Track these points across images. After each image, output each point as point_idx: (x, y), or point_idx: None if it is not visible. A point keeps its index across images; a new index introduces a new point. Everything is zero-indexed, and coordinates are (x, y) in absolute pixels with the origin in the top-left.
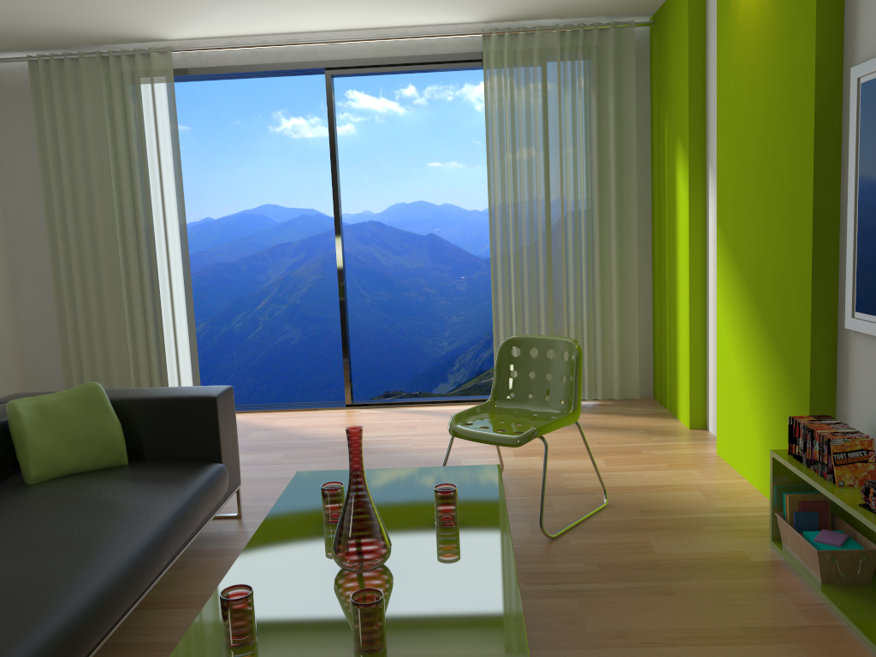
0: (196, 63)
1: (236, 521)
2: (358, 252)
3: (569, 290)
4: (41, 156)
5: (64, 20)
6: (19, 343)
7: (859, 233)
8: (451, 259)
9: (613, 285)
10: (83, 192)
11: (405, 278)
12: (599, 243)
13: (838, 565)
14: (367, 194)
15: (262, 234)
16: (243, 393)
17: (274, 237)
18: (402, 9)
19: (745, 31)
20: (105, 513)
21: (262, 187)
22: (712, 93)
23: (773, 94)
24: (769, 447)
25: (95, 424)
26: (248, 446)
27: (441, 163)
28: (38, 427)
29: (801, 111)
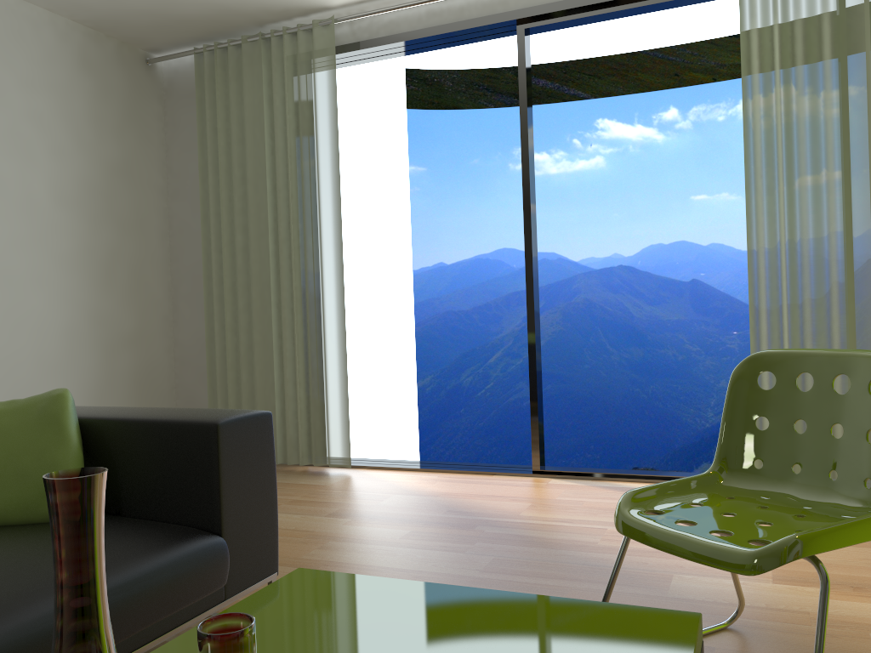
0: (365, 36)
1: None
2: (604, 302)
3: None
4: (202, 157)
5: None
6: (175, 370)
7: None
8: (719, 310)
9: None
10: (238, 196)
11: (660, 332)
12: None
13: None
14: (617, 235)
15: (497, 281)
16: (470, 456)
17: (510, 284)
18: None
19: None
20: None
21: (499, 230)
22: None
23: None
24: None
25: (36, 451)
26: (374, 513)
27: (709, 196)
28: None
29: None
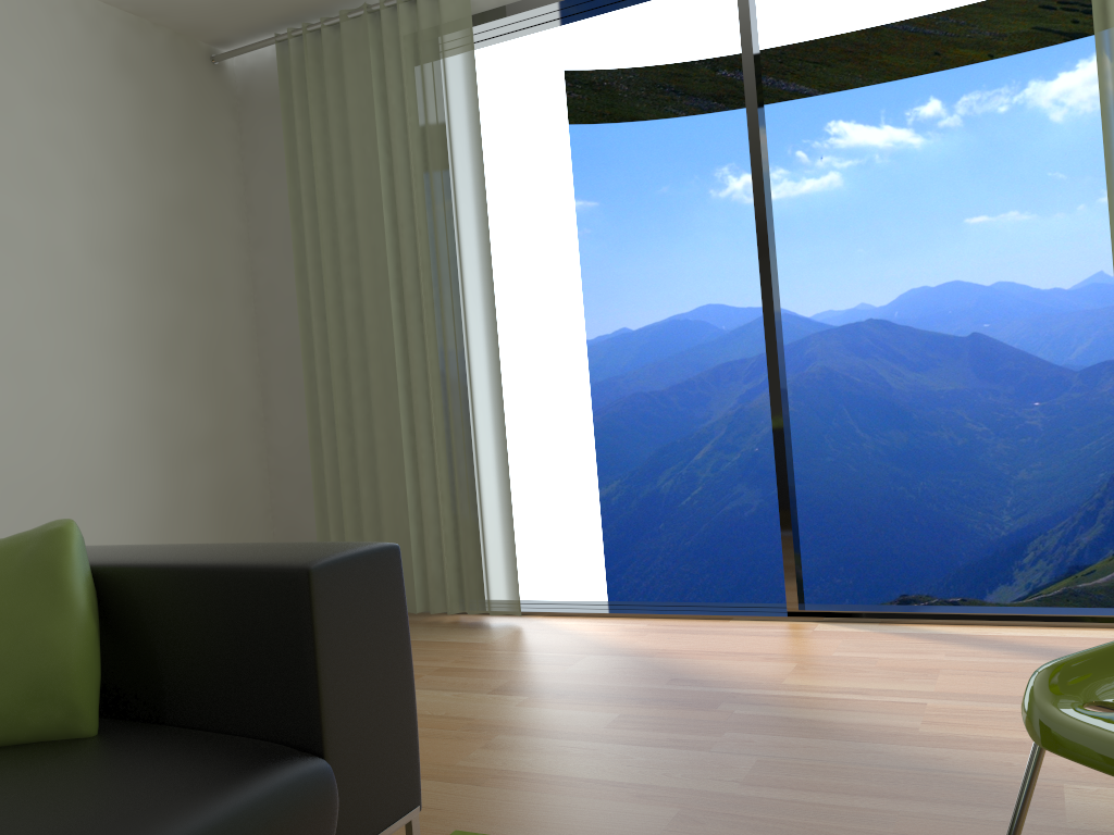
0: None
1: None
2: (849, 370)
3: None
4: (292, 187)
5: None
6: (270, 486)
7: None
8: (1013, 374)
9: None
10: (345, 237)
11: (930, 408)
12: None
13: None
14: (863, 278)
15: (701, 349)
16: (674, 587)
17: (718, 352)
18: None
19: None
20: None
21: (700, 280)
22: None
23: None
24: None
25: (19, 625)
26: (561, 687)
27: (990, 217)
28: None
29: None
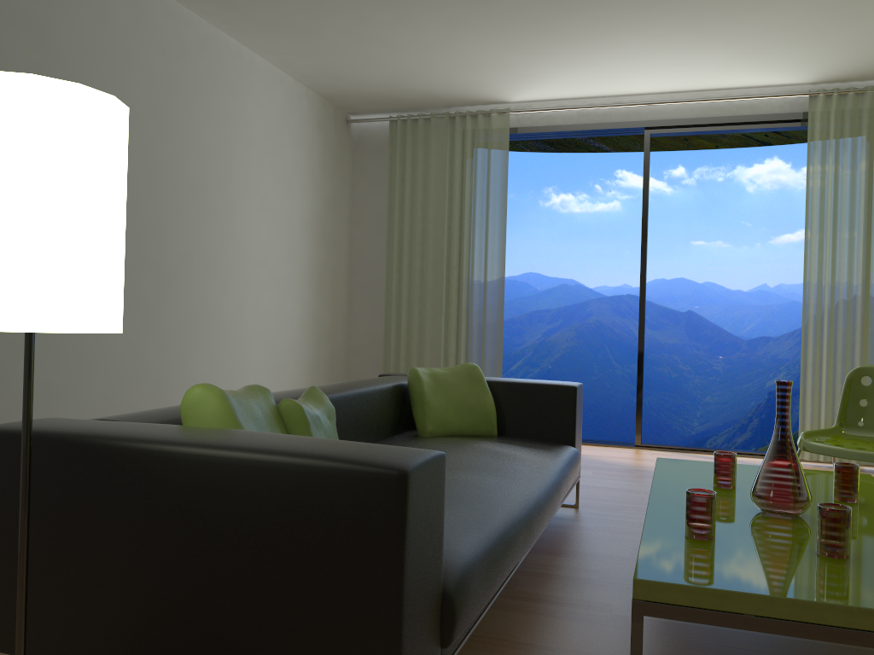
0: (527, 123)
1: (574, 509)
2: (612, 324)
3: None
4: (389, 198)
5: (434, 83)
6: (347, 358)
7: None
8: (709, 338)
9: None
10: (419, 230)
11: (658, 353)
12: None
13: None
14: (627, 268)
15: (522, 300)
16: None
17: (533, 303)
18: (735, 70)
19: None
20: (506, 458)
21: (527, 256)
22: None
23: None
24: None
25: (475, 396)
26: None
27: (706, 242)
28: (433, 391)
29: None
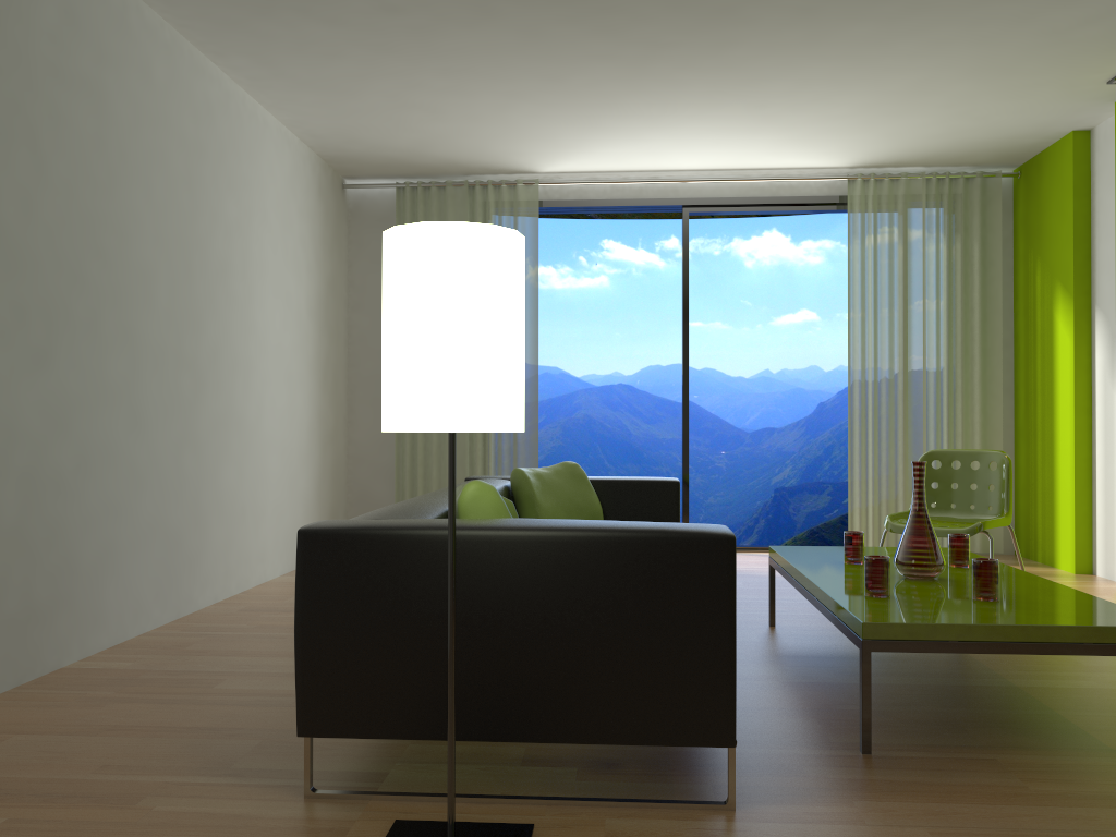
0: (556, 196)
1: None
2: (603, 418)
3: (928, 435)
4: None
5: (463, 150)
6: (347, 466)
7: None
8: (710, 431)
9: (976, 432)
10: None
11: (655, 450)
12: (961, 388)
13: None
14: (618, 354)
15: None
16: None
17: None
18: (782, 152)
19: None
20: None
21: None
22: (1099, 239)
23: None
24: None
25: (581, 496)
26: None
27: (704, 323)
28: (541, 492)
29: None
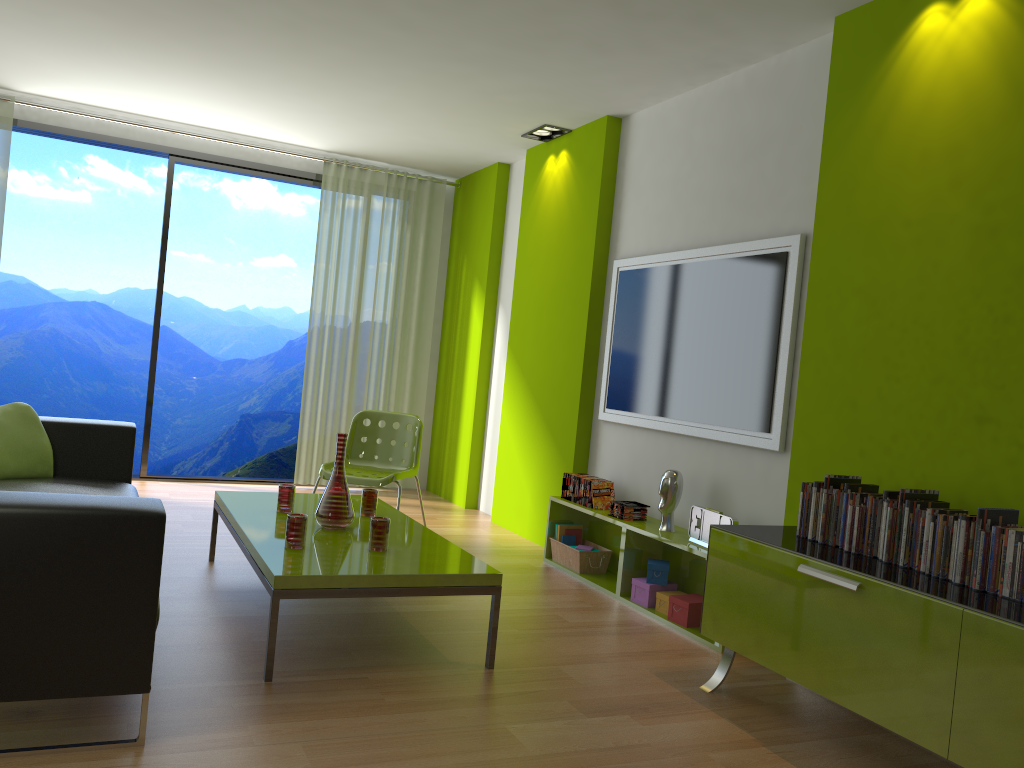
0: (34, 118)
1: None
2: (73, 334)
3: (369, 389)
4: None
5: None
6: None
7: (612, 360)
8: (184, 356)
9: (407, 389)
10: None
11: (126, 370)
12: (399, 352)
13: (590, 561)
14: (94, 271)
15: None
16: None
17: None
18: (268, 127)
19: (545, 217)
20: None
21: None
22: (507, 251)
23: (563, 265)
24: (539, 505)
25: (32, 438)
26: None
27: (187, 254)
28: None
29: (582, 280)
